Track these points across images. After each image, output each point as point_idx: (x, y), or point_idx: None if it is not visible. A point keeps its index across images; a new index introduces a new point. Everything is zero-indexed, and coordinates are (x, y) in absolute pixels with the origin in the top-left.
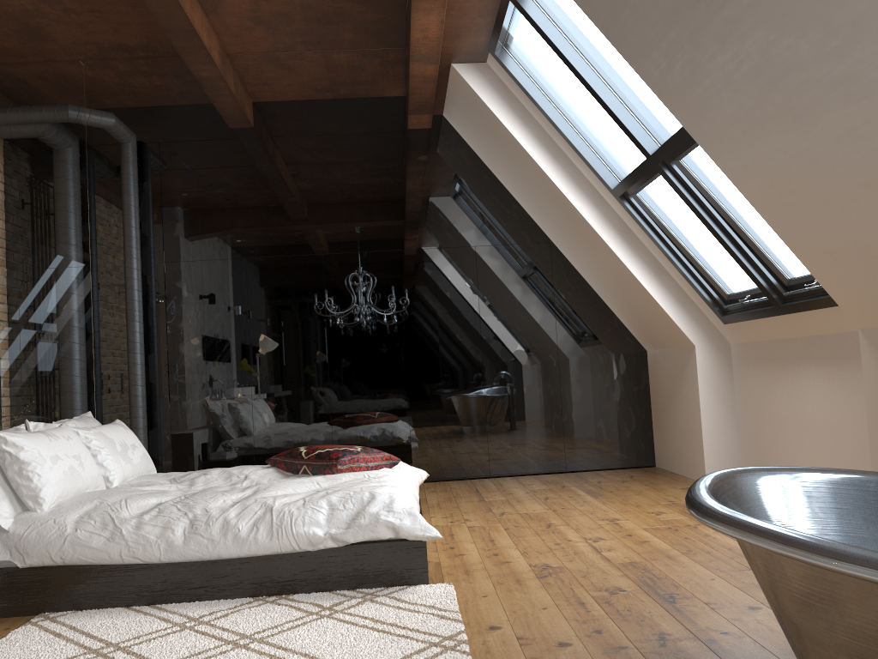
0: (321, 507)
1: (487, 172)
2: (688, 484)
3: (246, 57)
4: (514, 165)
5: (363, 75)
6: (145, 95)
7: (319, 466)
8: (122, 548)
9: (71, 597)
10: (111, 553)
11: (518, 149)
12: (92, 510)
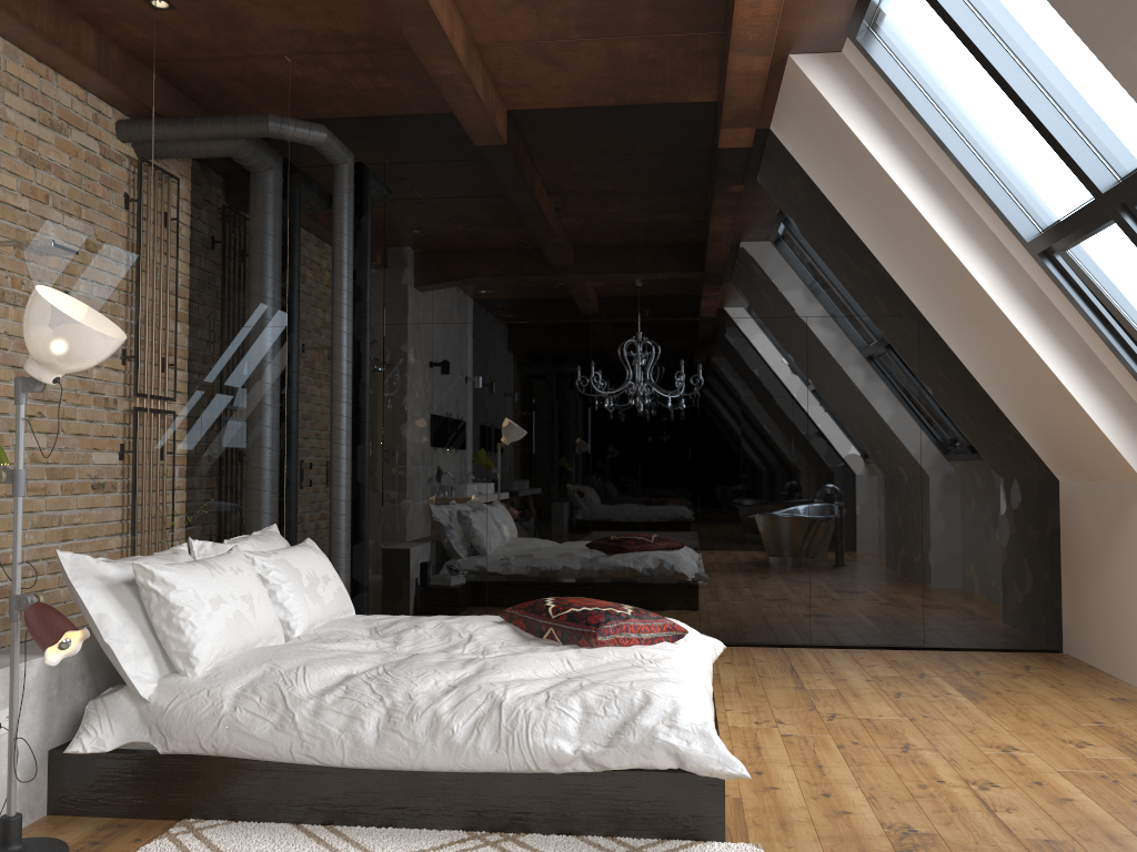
0: (572, 709)
1: (830, 212)
2: (1122, 692)
3: (500, 48)
4: (874, 202)
5: (659, 72)
6: (367, 101)
7: (571, 632)
8: (293, 742)
9: (224, 801)
10: (277, 747)
11: (881, 180)
12: (258, 679)
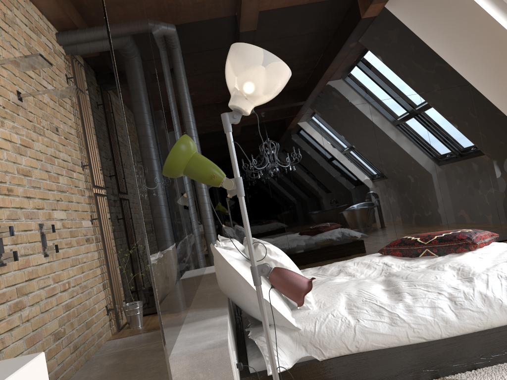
0: None
1: (419, 42)
2: None
3: None
4: (459, 27)
5: None
6: (183, 13)
7: (447, 247)
8: (407, 331)
9: None
10: (399, 337)
11: (472, 11)
12: (349, 301)
